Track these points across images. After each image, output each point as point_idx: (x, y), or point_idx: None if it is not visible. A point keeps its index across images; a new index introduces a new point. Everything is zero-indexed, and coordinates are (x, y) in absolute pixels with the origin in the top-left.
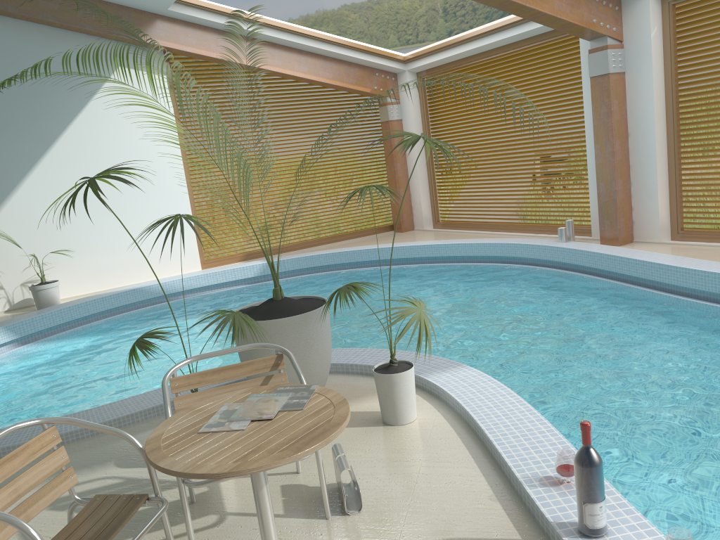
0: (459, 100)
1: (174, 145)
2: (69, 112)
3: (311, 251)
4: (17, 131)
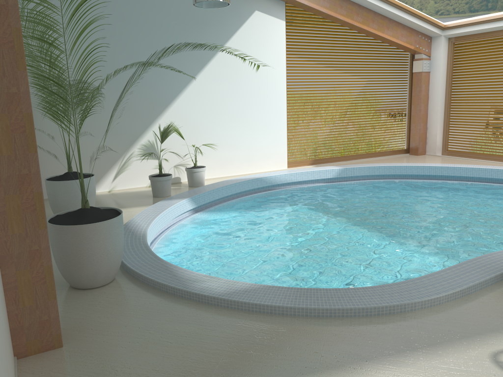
0: (484, 61)
1: (282, 74)
2: (220, 41)
3: (359, 162)
4: (186, 51)
